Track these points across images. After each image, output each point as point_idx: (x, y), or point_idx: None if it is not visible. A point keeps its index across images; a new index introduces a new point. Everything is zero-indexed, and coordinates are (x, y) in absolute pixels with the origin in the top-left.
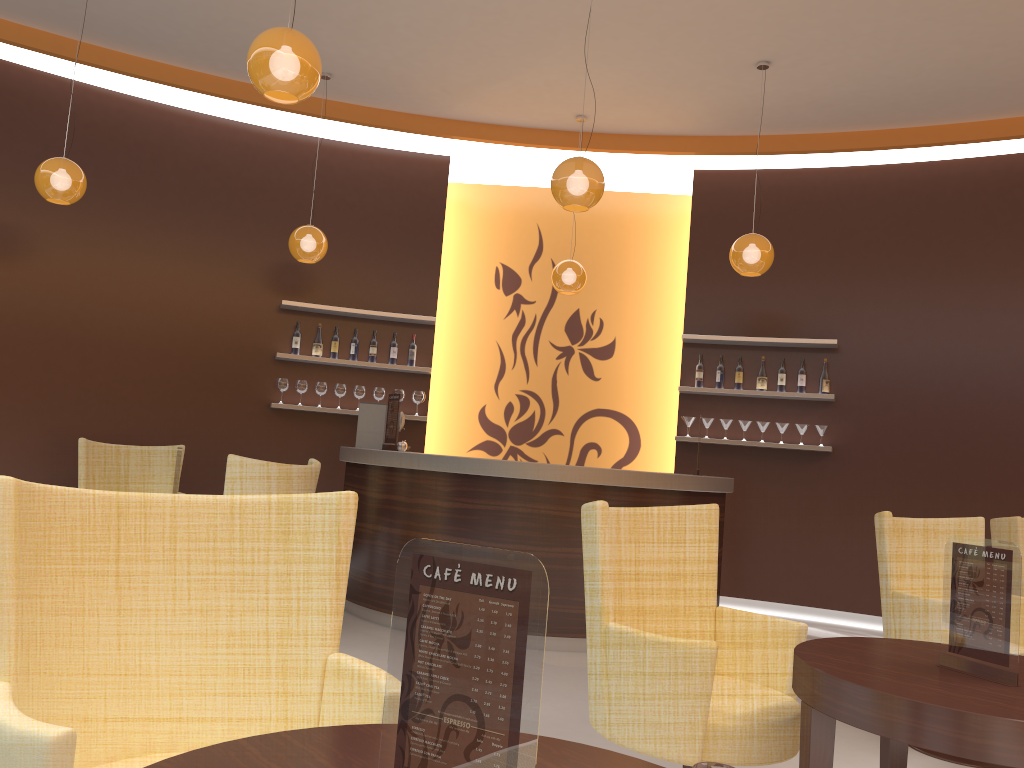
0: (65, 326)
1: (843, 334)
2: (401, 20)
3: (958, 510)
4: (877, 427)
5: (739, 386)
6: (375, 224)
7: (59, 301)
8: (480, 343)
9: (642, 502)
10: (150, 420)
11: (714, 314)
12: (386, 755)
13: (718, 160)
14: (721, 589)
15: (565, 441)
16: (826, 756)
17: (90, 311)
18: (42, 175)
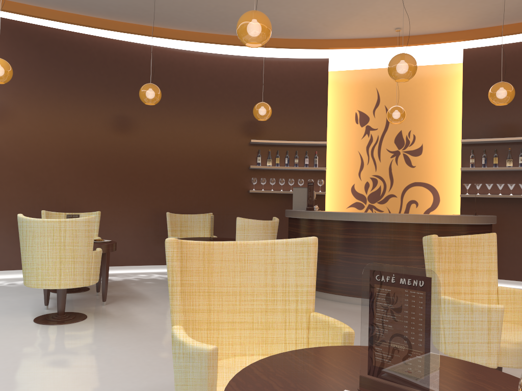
0: (155, 160)
1: None
2: None
3: None
4: None
5: (496, 165)
6: (293, 97)
7: (151, 149)
8: (349, 152)
9: (445, 231)
10: (195, 202)
11: (479, 127)
12: (363, 360)
13: (477, 42)
14: None
15: (398, 200)
16: None
17: (165, 153)
18: (142, 92)
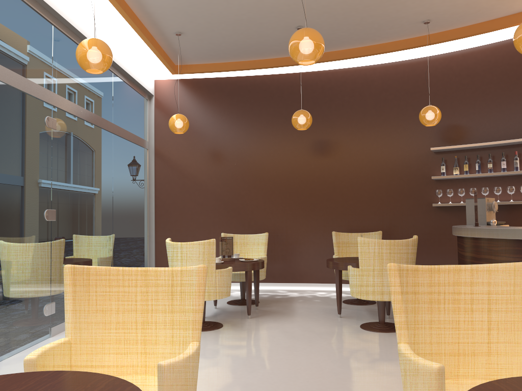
0: (332, 180)
1: None
2: None
3: None
4: None
5: None
6: (482, 91)
7: (328, 170)
8: None
9: None
10: (375, 219)
11: None
12: None
13: None
14: None
15: None
16: None
17: (342, 172)
18: (292, 120)
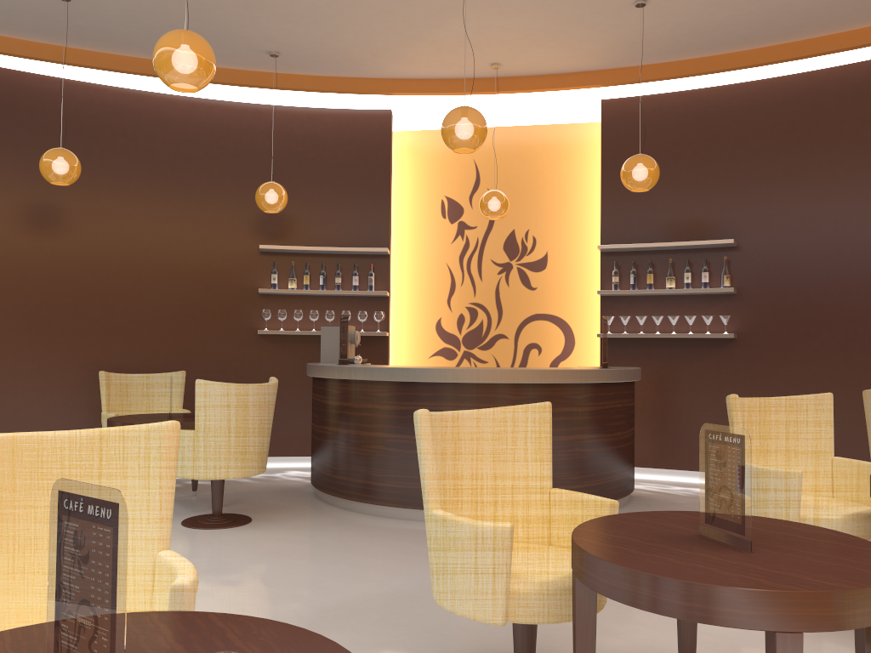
0: (88, 281)
1: (741, 233)
2: (322, 1)
3: (851, 382)
4: (775, 313)
5: (650, 286)
6: (333, 174)
7: (81, 261)
8: (433, 266)
9: (549, 395)
10: (162, 351)
11: (626, 225)
12: (49, 646)
13: (622, 89)
14: (646, 462)
15: (510, 343)
16: (590, 616)
17: (106, 267)
18: (44, 164)
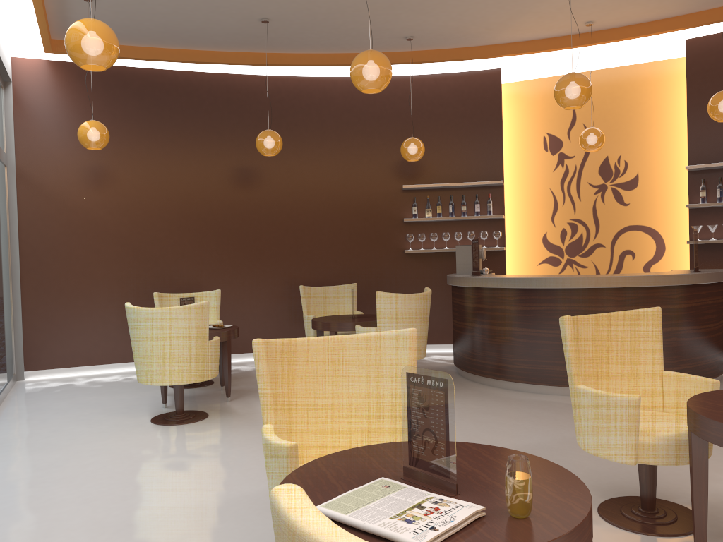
0: (284, 220)
1: None
2: None
3: None
4: None
5: None
6: (455, 125)
7: (279, 207)
8: (538, 191)
9: (648, 296)
10: (336, 269)
11: (712, 146)
12: (405, 452)
13: (705, 28)
14: None
15: (607, 251)
16: (703, 459)
17: (295, 210)
18: (259, 142)
